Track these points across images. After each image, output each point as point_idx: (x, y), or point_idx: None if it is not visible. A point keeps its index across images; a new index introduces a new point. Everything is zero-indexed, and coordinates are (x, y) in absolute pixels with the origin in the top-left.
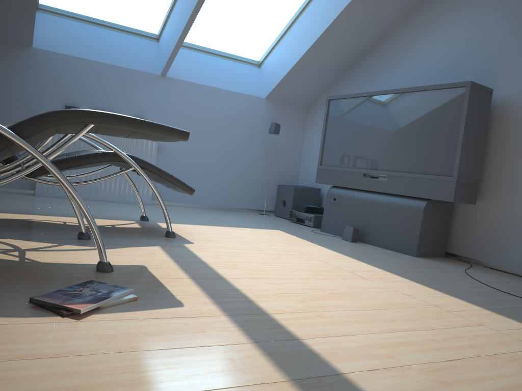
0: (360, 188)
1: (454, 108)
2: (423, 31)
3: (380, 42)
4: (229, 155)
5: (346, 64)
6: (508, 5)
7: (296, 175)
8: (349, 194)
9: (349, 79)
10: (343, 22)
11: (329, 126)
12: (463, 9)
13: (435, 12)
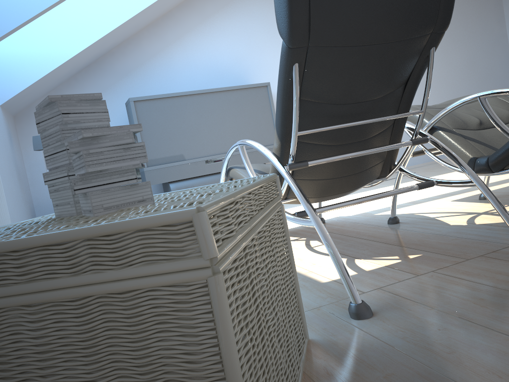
0: (206, 174)
1: (264, 100)
2: (174, 42)
3: (122, 46)
4: (10, 189)
5: (85, 65)
6: (242, 34)
7: (32, 201)
8: (199, 182)
9: (87, 81)
10: (127, 23)
11: (142, 127)
12: (208, 31)
13: (181, 29)
